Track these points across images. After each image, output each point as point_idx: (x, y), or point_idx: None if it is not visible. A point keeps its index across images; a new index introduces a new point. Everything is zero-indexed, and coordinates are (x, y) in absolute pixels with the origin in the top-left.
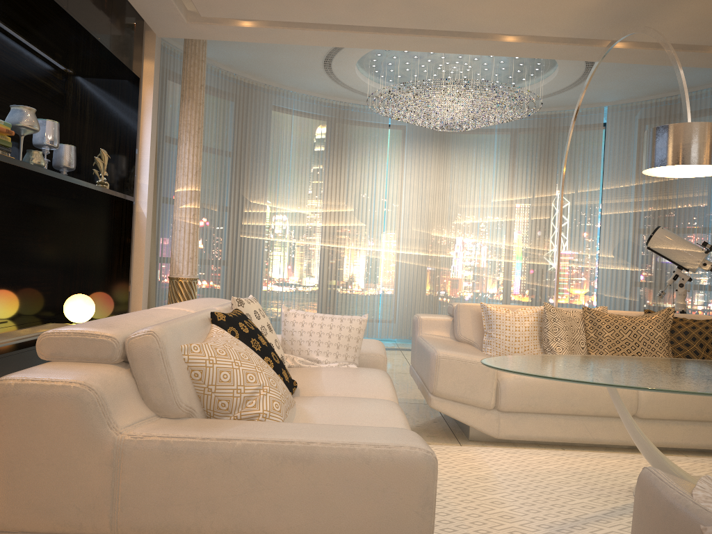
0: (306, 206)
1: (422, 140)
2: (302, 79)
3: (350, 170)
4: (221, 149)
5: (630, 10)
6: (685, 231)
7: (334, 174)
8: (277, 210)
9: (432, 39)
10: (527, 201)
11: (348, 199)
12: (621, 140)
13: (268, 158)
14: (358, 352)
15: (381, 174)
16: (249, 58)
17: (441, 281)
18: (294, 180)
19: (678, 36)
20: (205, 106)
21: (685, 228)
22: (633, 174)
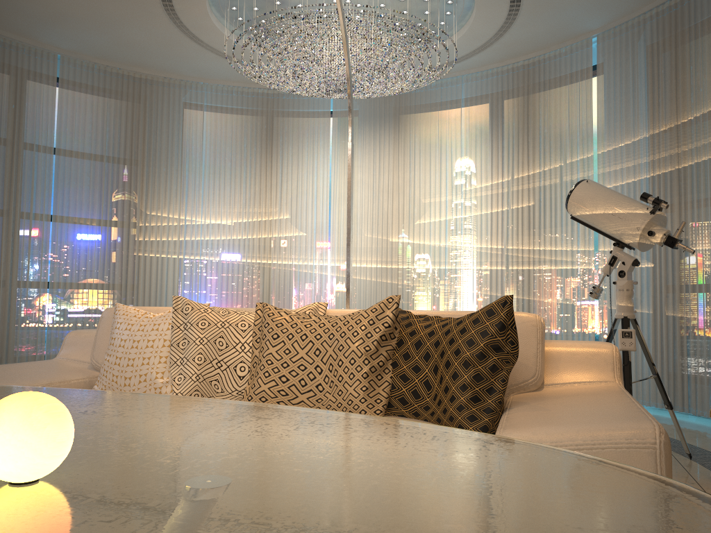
0: (227, 215)
1: (373, 123)
2: (195, 63)
3: (283, 169)
4: (101, 154)
5: None
6: (708, 198)
7: (262, 175)
8: (186, 222)
9: None
10: (505, 184)
11: (281, 204)
12: (617, 79)
13: (171, 162)
14: None
15: (323, 170)
16: (107, 42)
17: (404, 299)
18: (209, 185)
19: None
20: (73, 105)
21: (707, 192)
22: (636, 125)
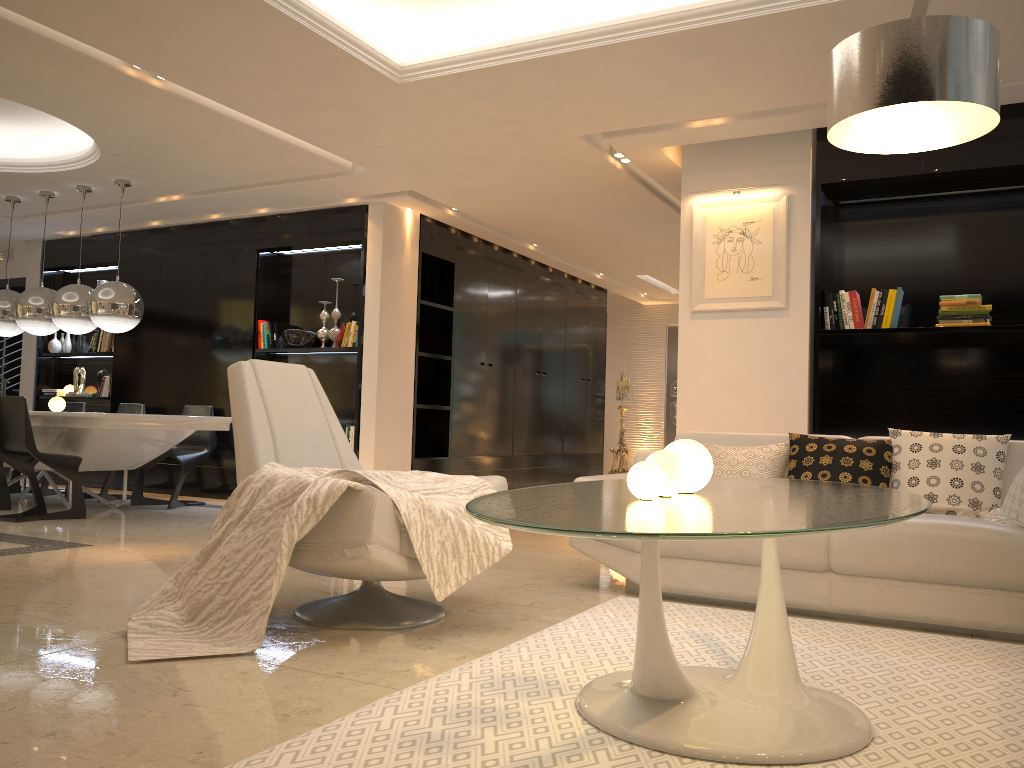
0: None
1: None
2: None
3: None
4: None
5: None
6: None
7: None
8: None
9: None
10: None
11: None
12: None
13: None
14: (1023, 507)
15: None
16: None
17: None
18: None
19: None
20: None
21: None
22: None
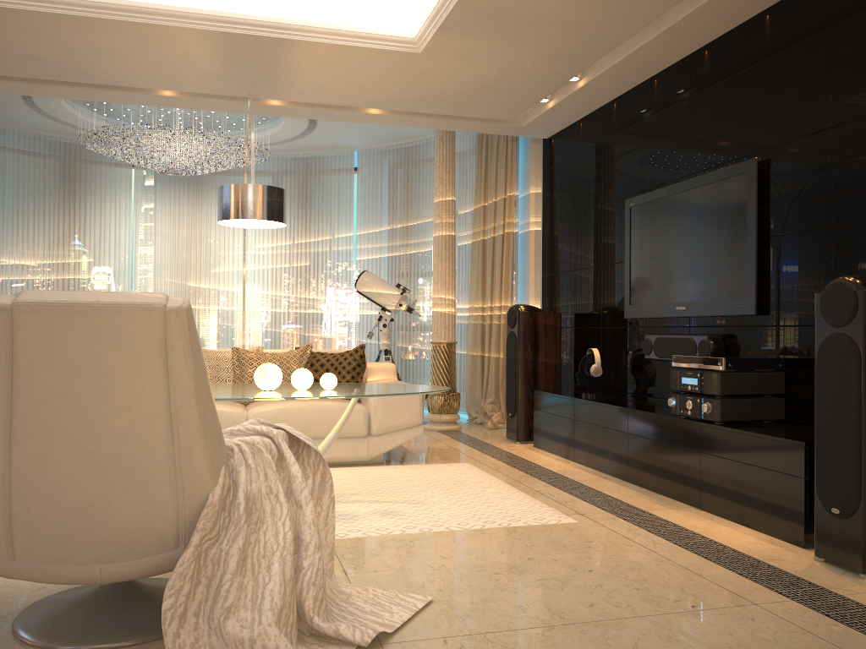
0: (31, 256)
1: (173, 182)
2: (11, 115)
3: (87, 216)
4: None
5: (251, 76)
6: (423, 275)
7: (66, 220)
8: None
9: (87, 90)
10: (288, 247)
11: (85, 248)
12: (370, 185)
13: None
14: None
15: (126, 219)
16: None
17: (201, 334)
18: (13, 228)
19: (317, 98)
20: None
21: (423, 271)
22: (382, 219)
